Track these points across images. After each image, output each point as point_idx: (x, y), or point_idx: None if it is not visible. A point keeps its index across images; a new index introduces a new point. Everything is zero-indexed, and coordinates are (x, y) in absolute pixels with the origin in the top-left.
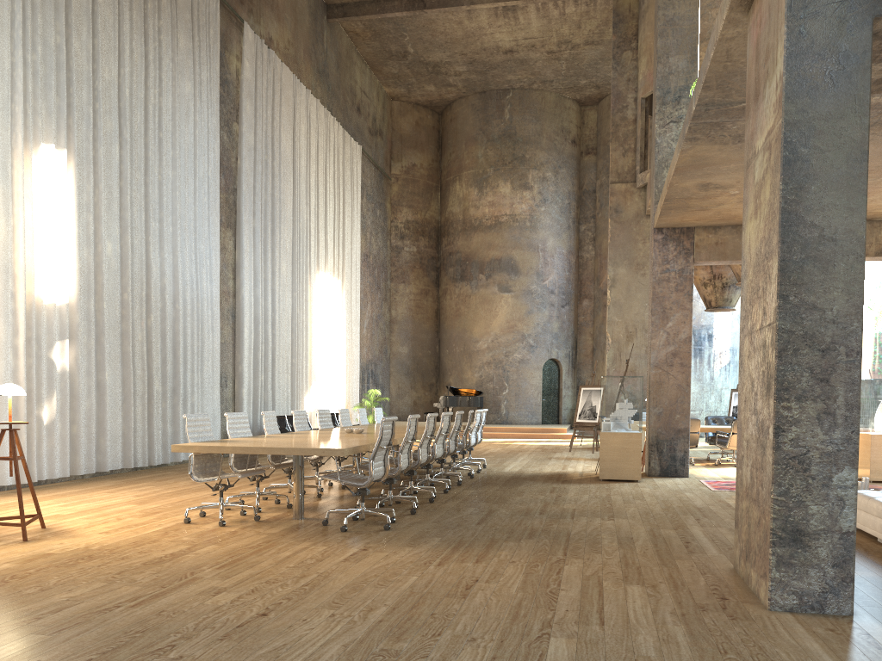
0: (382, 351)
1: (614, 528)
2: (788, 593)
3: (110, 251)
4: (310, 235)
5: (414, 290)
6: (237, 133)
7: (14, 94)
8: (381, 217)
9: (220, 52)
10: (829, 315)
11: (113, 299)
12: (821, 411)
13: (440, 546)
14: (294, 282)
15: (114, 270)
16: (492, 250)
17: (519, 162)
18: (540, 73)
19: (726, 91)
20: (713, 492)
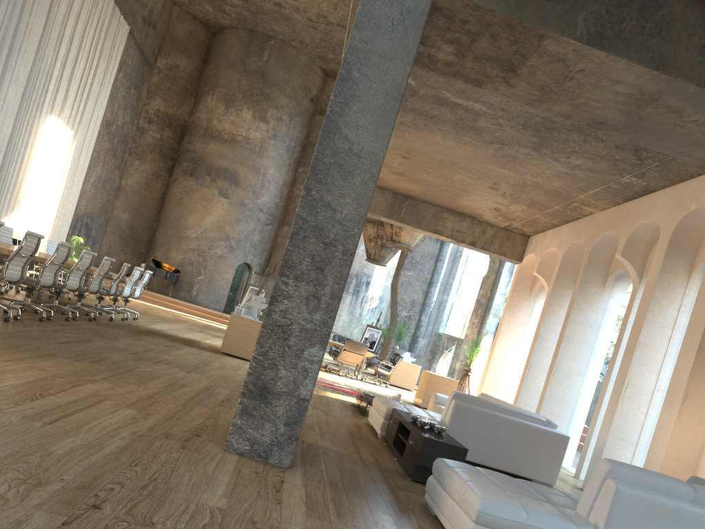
0: (103, 210)
1: (180, 377)
2: (243, 439)
3: None
4: (51, 79)
5: (148, 170)
6: None
7: None
8: (135, 97)
9: None
10: (339, 217)
11: None
12: (311, 294)
13: None
14: (19, 113)
15: None
16: (222, 159)
17: (264, 98)
18: (299, 34)
19: None
20: None
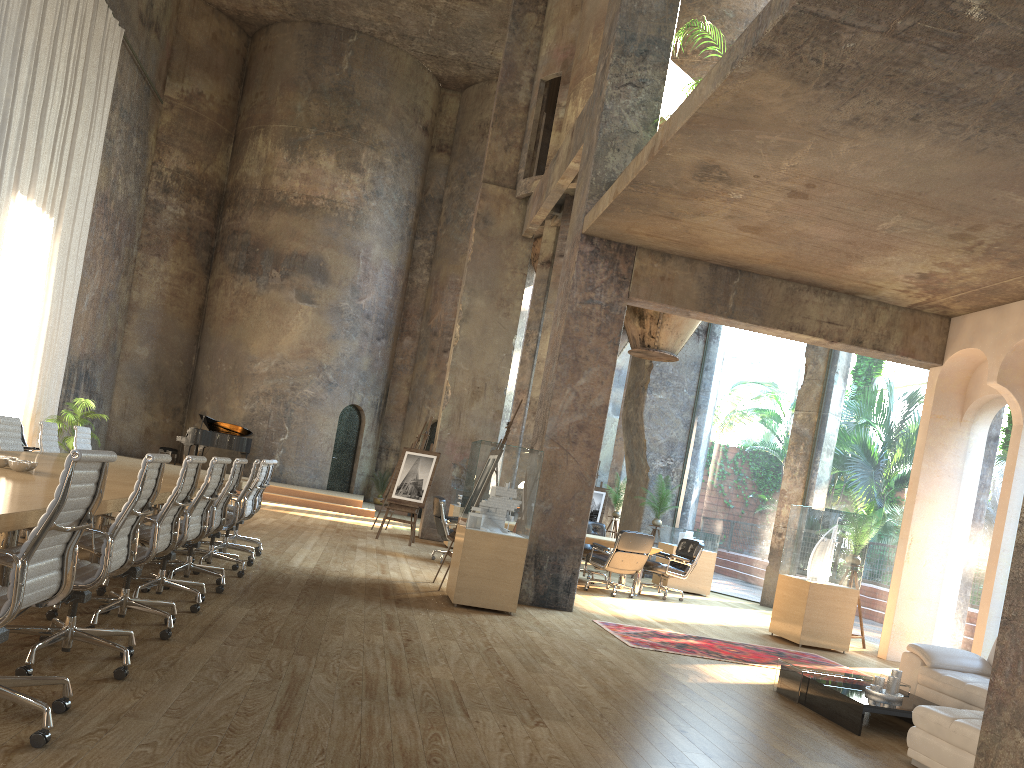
0: (109, 347)
1: (567, 759)
2: None
3: None
4: (10, 128)
5: (173, 270)
6: None
7: None
8: (139, 151)
9: None
10: None
11: None
12: None
13: None
14: None
15: None
16: (296, 240)
17: (353, 132)
18: (400, 21)
19: None
20: (636, 652)
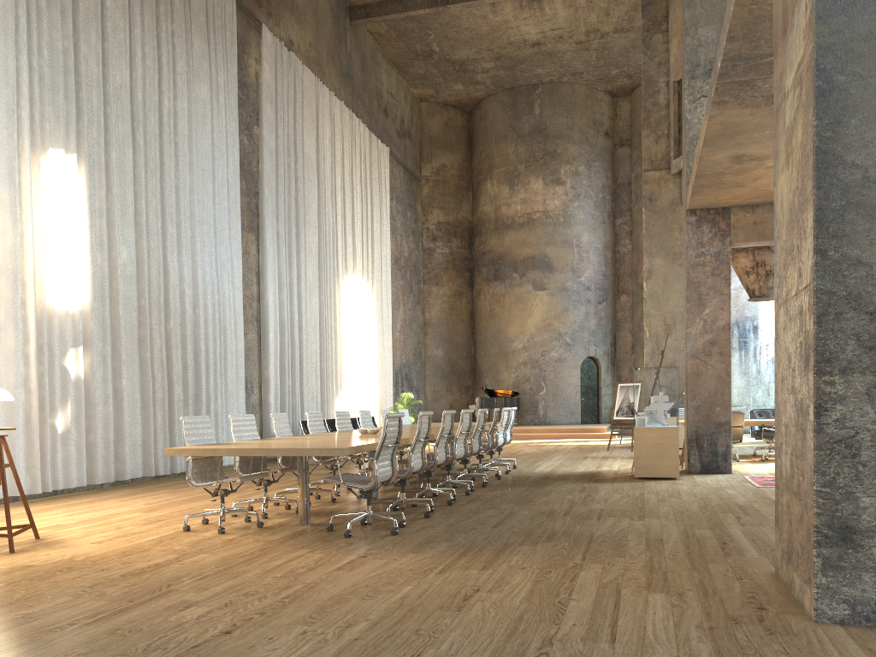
0: (417, 354)
1: (643, 529)
2: (838, 602)
3: (125, 257)
4: (337, 238)
5: (448, 292)
6: (258, 137)
7: (20, 99)
8: (412, 219)
9: (238, 55)
10: None
11: (129, 305)
12: (871, 385)
13: (447, 552)
14: (321, 286)
15: (130, 276)
16: (525, 247)
17: (551, 157)
18: (569, 65)
19: (754, 42)
20: (758, 489)
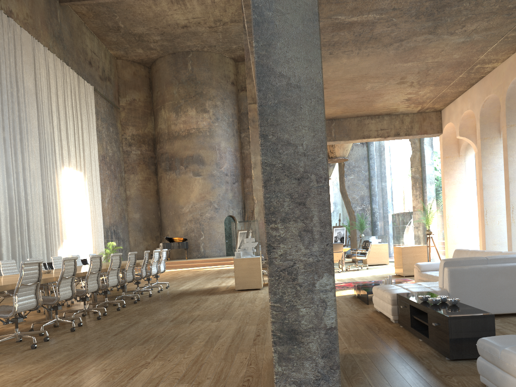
0: (122, 217)
1: (214, 329)
2: (290, 383)
3: None
4: (54, 143)
5: (141, 178)
6: None
7: None
8: (114, 132)
9: None
10: (301, 149)
11: None
12: (301, 230)
13: (59, 361)
14: (43, 174)
15: None
16: (187, 150)
17: (200, 96)
18: (207, 41)
19: None
20: None
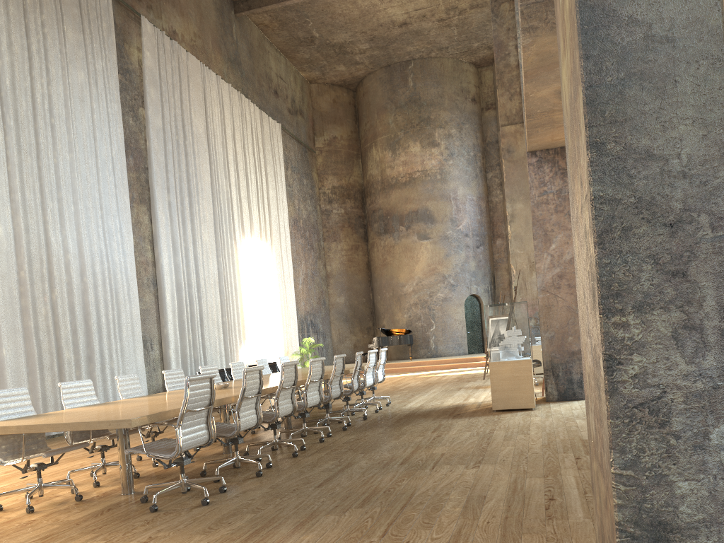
0: (321, 303)
1: (472, 481)
2: None
3: (1, 233)
4: (232, 205)
5: (345, 246)
6: (144, 117)
7: None
8: (309, 185)
9: (118, 44)
10: (677, 165)
11: (7, 277)
12: (679, 326)
13: (240, 531)
14: (218, 248)
15: (7, 250)
16: (409, 203)
17: (426, 123)
18: (435, 41)
19: None
20: None
